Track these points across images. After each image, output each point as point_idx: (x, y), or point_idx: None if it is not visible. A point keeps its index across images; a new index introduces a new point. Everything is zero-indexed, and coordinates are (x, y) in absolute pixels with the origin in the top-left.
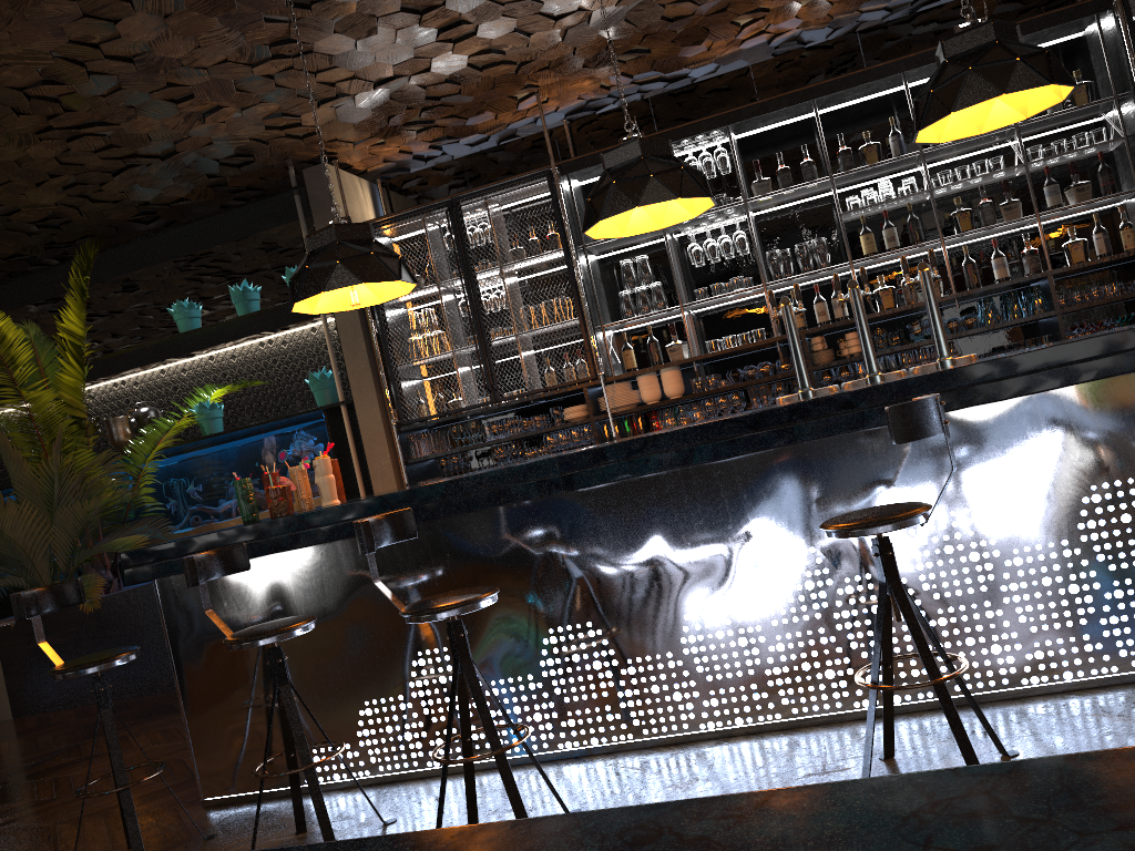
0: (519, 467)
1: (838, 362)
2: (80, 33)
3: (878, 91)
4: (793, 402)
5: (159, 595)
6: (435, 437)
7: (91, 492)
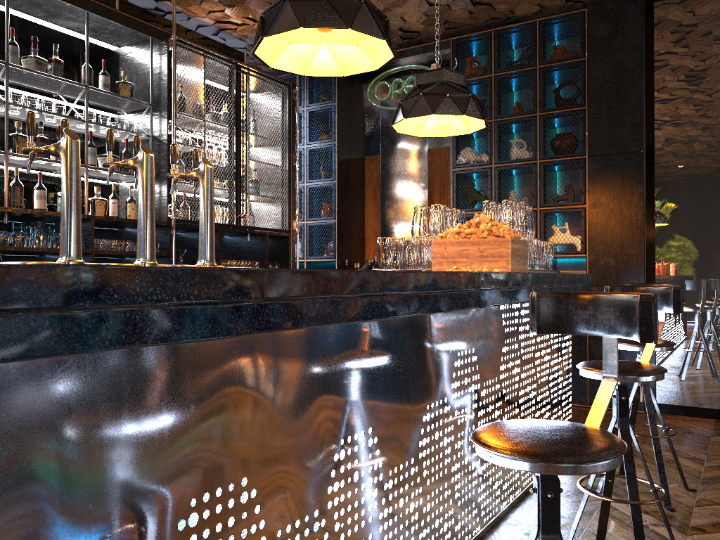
0: None
1: None
2: None
3: None
4: None
5: None
6: None
7: None
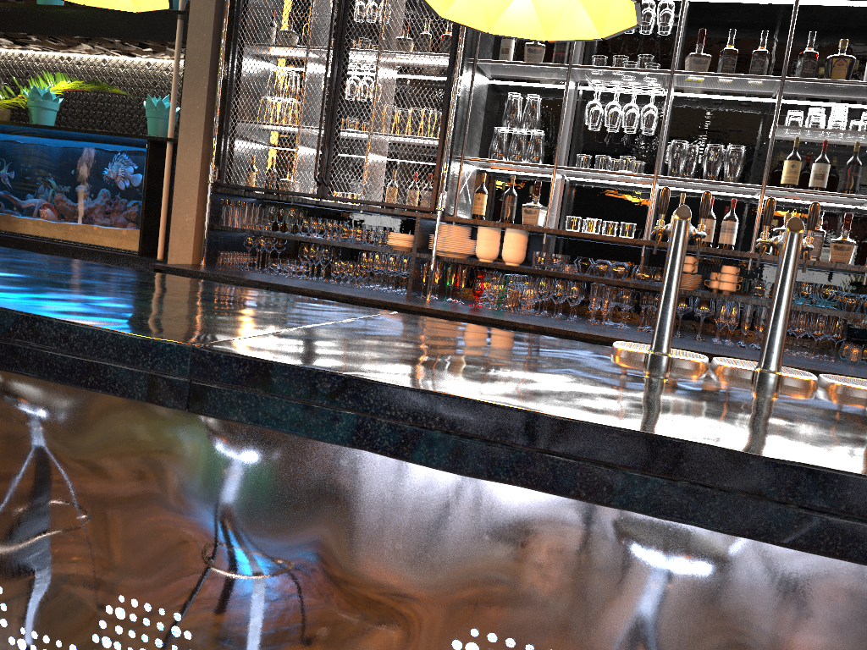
0: (130, 338)
1: (703, 295)
2: None
3: None
4: (634, 402)
5: None
6: (250, 211)
7: None
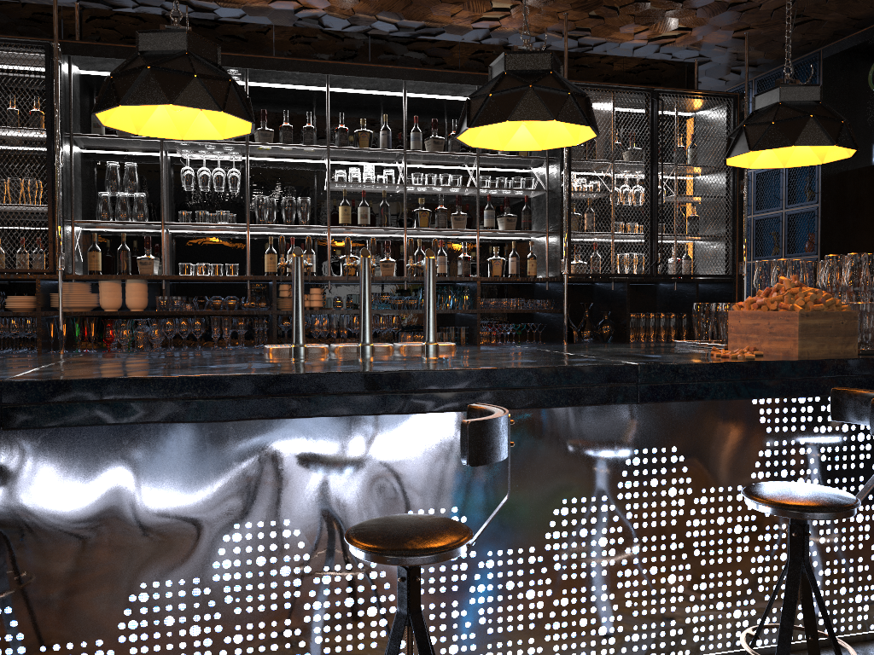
0: None
1: None
2: None
3: (377, 89)
4: (304, 365)
5: None
6: None
7: None
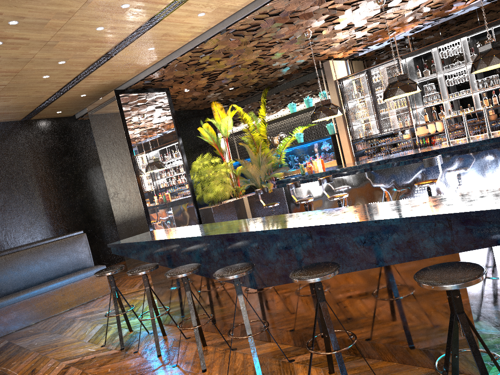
0: (360, 165)
1: (496, 120)
2: (261, 53)
3: None
4: (430, 149)
5: (283, 191)
6: (363, 144)
7: (269, 160)
